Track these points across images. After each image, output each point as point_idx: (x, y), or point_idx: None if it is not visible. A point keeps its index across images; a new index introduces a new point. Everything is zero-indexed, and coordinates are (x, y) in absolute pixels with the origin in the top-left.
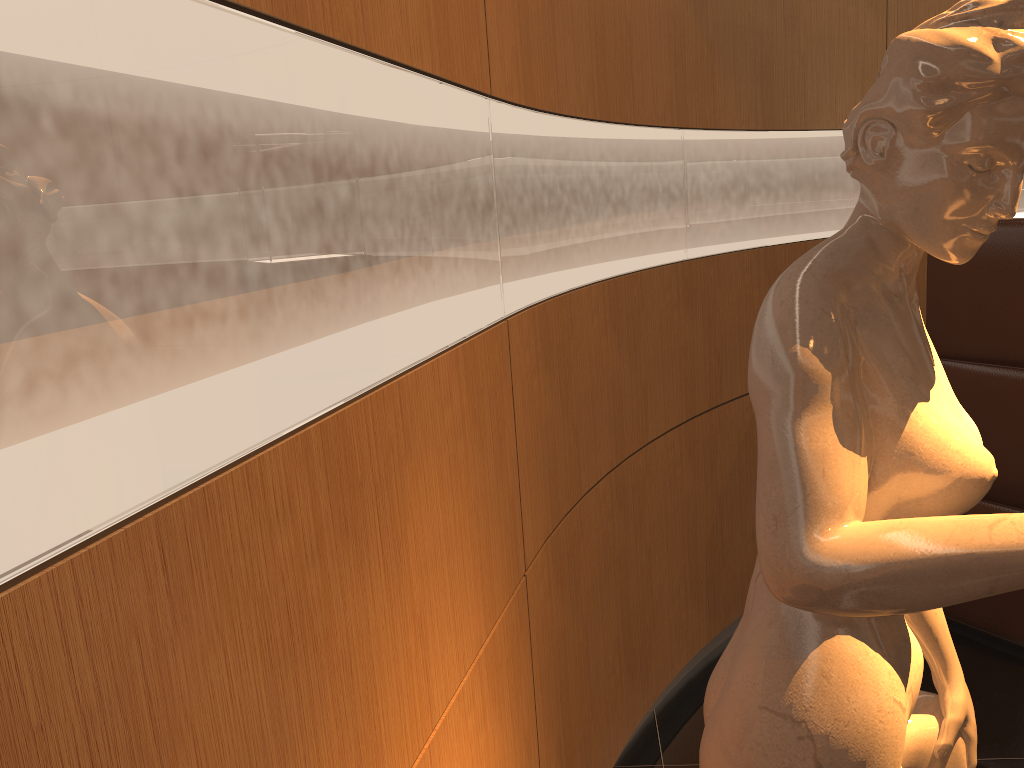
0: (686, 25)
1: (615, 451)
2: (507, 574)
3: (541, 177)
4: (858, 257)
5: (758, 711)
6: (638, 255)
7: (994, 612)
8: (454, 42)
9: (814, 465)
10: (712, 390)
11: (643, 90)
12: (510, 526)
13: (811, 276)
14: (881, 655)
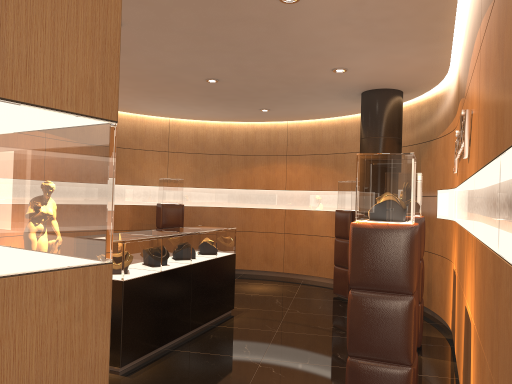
0: None
1: None
2: None
3: None
4: None
5: None
6: None
7: None
8: None
9: None
10: None
11: None
12: None
13: None
14: None
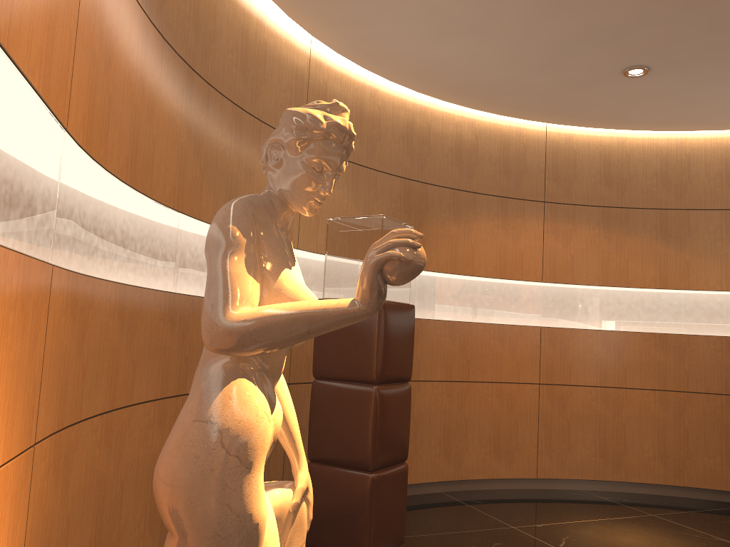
0: (188, 155)
1: (109, 400)
2: (23, 433)
3: (87, 197)
4: (264, 203)
5: (193, 423)
6: (142, 277)
7: (343, 541)
8: (52, 84)
9: (234, 279)
10: (180, 383)
11: (158, 180)
12: (31, 401)
13: (241, 200)
14: (260, 389)
